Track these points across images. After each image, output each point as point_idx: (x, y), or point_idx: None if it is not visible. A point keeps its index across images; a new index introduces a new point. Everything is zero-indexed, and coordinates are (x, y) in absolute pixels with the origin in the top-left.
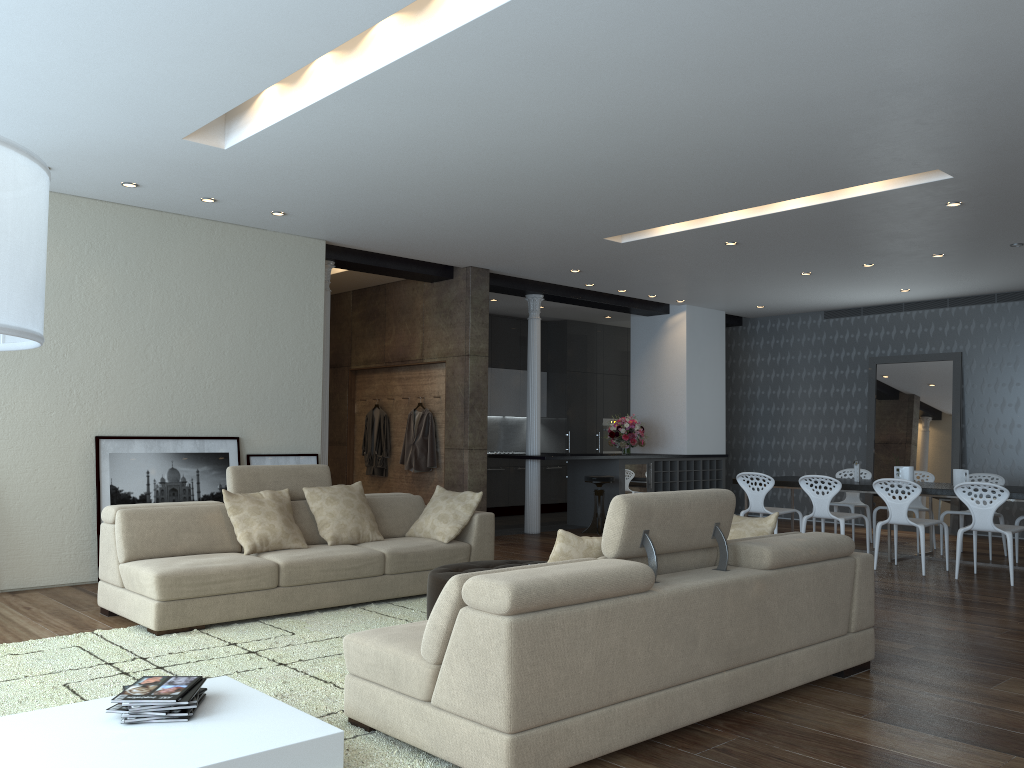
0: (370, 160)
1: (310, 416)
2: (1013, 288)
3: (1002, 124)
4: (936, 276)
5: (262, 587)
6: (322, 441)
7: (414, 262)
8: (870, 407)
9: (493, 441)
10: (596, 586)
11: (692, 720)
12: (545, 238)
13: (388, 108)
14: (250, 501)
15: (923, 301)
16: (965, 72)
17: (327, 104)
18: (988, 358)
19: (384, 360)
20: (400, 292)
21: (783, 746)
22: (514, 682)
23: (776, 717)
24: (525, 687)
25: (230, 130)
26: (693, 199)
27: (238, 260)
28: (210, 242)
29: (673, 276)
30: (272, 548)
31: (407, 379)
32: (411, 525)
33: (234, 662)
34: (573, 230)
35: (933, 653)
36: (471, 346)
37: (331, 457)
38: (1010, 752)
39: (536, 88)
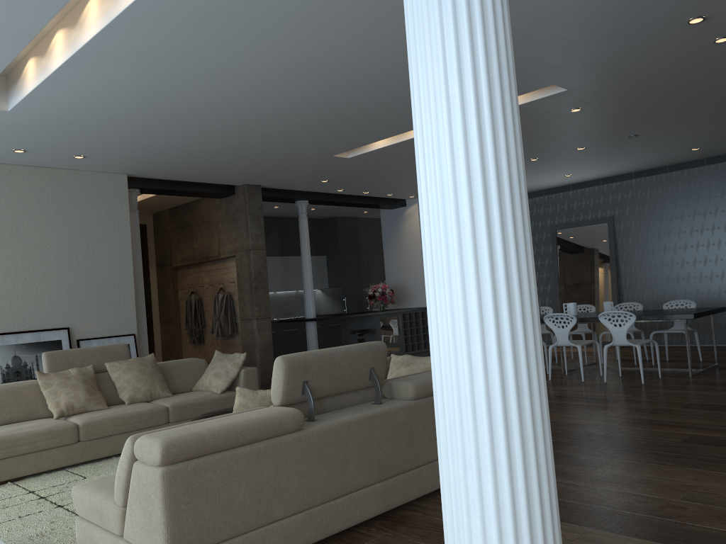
0: (126, 111)
1: (126, 306)
2: (643, 167)
3: (586, 47)
4: (586, 163)
5: (64, 443)
6: (141, 323)
7: (203, 184)
8: (554, 261)
9: (291, 309)
10: (246, 433)
11: (348, 525)
12: (290, 159)
13: (117, 69)
14: (59, 378)
15: (584, 182)
16: (542, 8)
17: (67, 69)
18: (631, 219)
19: (194, 258)
20: (200, 207)
21: (416, 538)
22: (170, 519)
23: (422, 513)
24: (181, 522)
25: (10, 96)
26: (385, 121)
27: (56, 194)
28: (31, 182)
29: (398, 179)
30: (78, 412)
31: (211, 271)
32: (197, 382)
33: (23, 508)
34: (308, 151)
35: (564, 445)
36: (251, 243)
37: (165, 333)
38: (588, 525)
39: (223, 45)
